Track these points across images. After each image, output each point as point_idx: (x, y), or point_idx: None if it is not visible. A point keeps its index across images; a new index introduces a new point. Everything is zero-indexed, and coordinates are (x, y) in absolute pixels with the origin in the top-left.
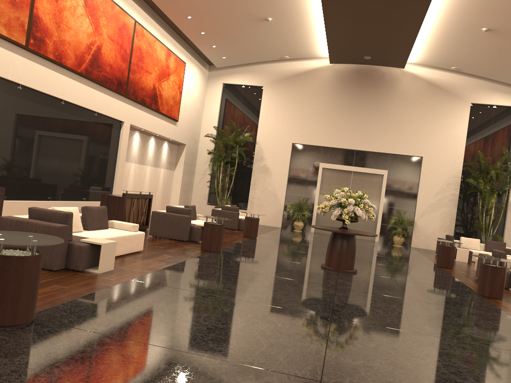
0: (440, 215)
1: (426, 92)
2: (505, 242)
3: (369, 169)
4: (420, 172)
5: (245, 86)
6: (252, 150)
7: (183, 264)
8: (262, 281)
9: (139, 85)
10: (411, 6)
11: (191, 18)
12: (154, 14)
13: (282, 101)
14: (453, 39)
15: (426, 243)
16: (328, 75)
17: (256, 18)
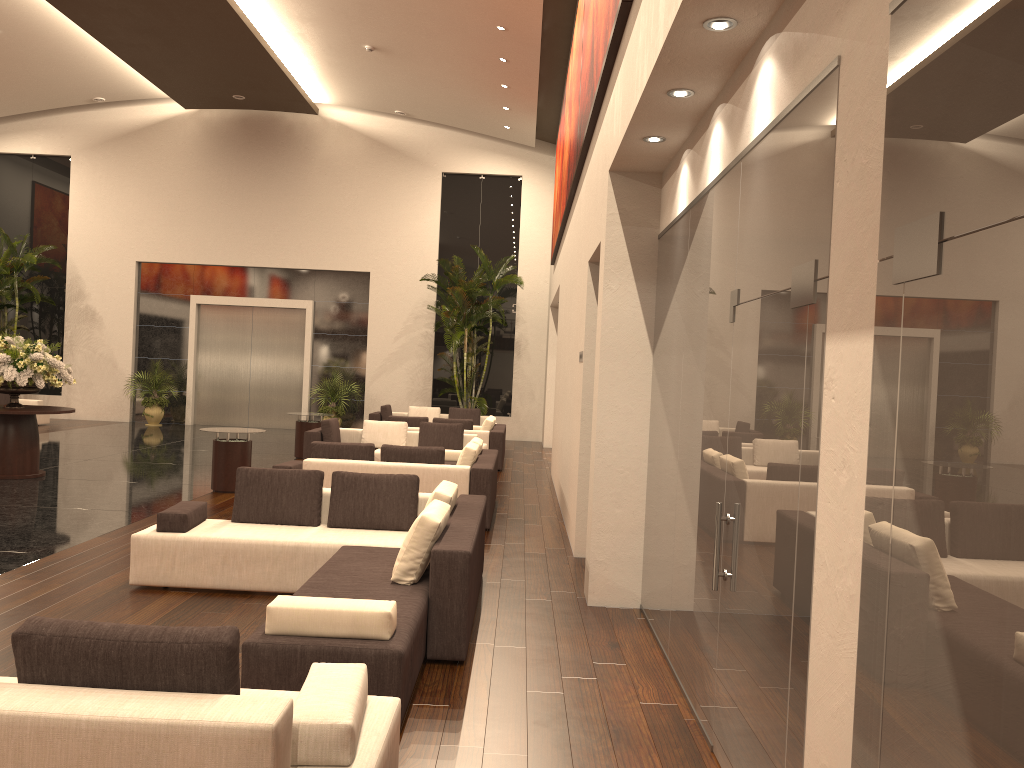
0: (407, 372)
1: (367, 156)
2: (514, 409)
3: (280, 301)
4: (369, 300)
5: (38, 157)
6: (62, 281)
7: None
8: None
9: None
10: (209, 10)
11: None
12: None
13: (110, 184)
14: (345, 63)
15: None
16: (191, 131)
17: None
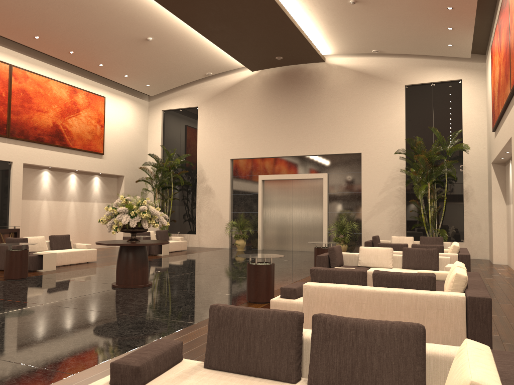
0: (388, 214)
1: (356, 82)
2: (466, 237)
3: (308, 175)
4: (361, 170)
5: (183, 109)
6: (195, 172)
7: None
8: None
9: (30, 125)
10: None
11: (74, 52)
12: (44, 56)
13: (216, 118)
14: (338, 19)
15: None
16: (256, 84)
17: (136, 40)
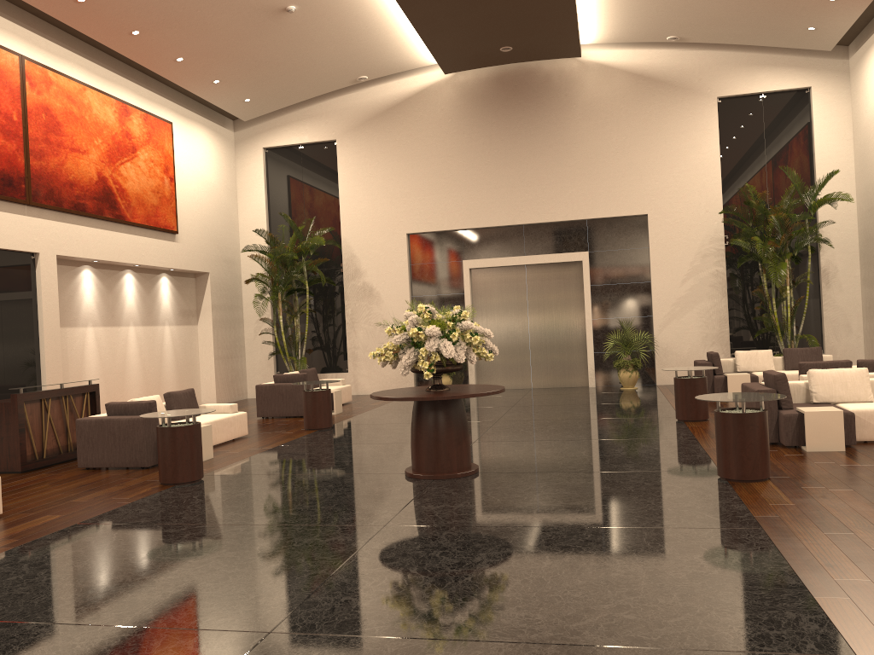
0: (699, 316)
1: (632, 93)
2: (828, 345)
3: (554, 256)
4: (649, 244)
5: (305, 146)
6: (338, 261)
7: (61, 533)
8: (208, 546)
9: (62, 178)
10: None
11: (140, 33)
12: (72, 40)
13: (374, 161)
14: None
15: (684, 372)
16: (448, 97)
17: (266, 11)
